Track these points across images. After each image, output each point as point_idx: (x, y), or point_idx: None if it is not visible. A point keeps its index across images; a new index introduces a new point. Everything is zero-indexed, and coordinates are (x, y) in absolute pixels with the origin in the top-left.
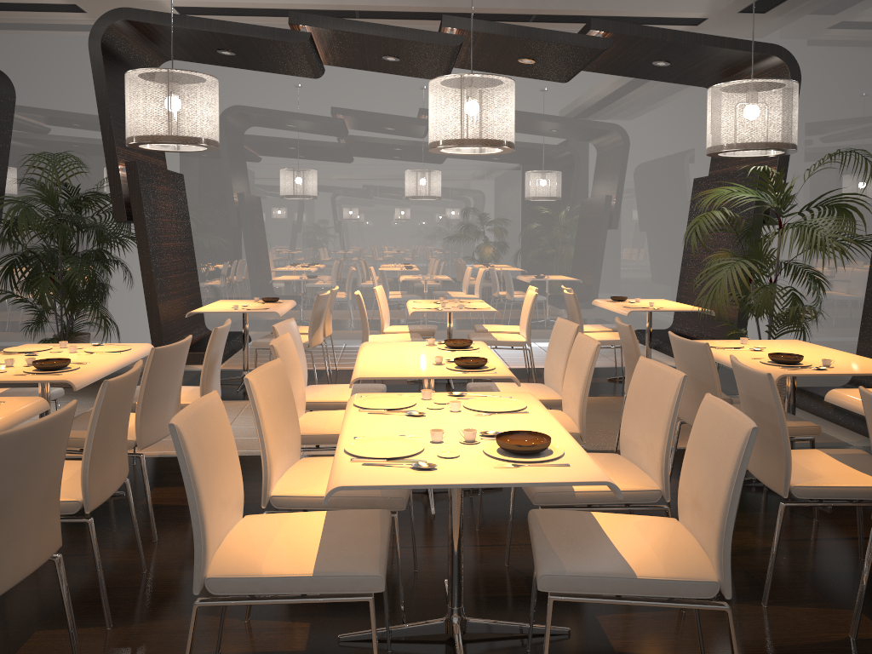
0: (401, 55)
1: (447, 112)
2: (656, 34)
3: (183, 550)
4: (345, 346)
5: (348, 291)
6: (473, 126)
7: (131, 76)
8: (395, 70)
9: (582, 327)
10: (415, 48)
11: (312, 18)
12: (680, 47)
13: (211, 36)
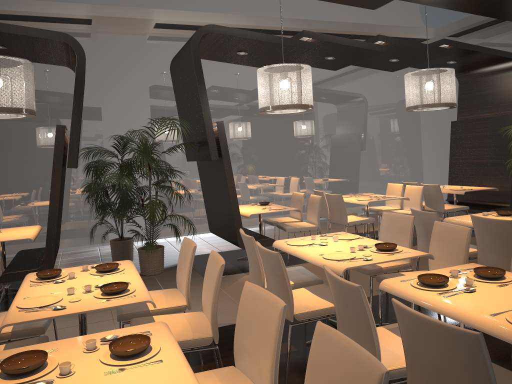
0: (340, 56)
1: (432, 88)
2: (471, 47)
3: (507, 345)
4: (254, 229)
5: (256, 196)
6: (447, 96)
7: (276, 68)
8: (317, 64)
9: (443, 202)
10: (359, 52)
11: (315, 34)
12: (476, 54)
13: (255, 43)
